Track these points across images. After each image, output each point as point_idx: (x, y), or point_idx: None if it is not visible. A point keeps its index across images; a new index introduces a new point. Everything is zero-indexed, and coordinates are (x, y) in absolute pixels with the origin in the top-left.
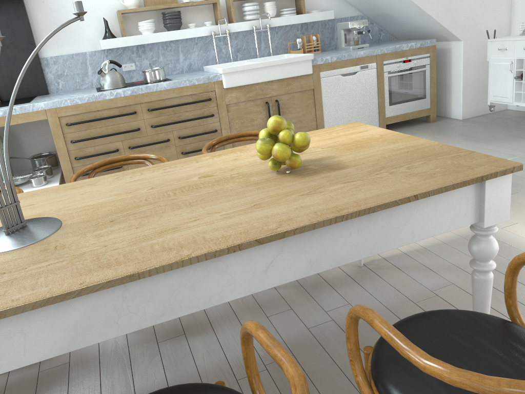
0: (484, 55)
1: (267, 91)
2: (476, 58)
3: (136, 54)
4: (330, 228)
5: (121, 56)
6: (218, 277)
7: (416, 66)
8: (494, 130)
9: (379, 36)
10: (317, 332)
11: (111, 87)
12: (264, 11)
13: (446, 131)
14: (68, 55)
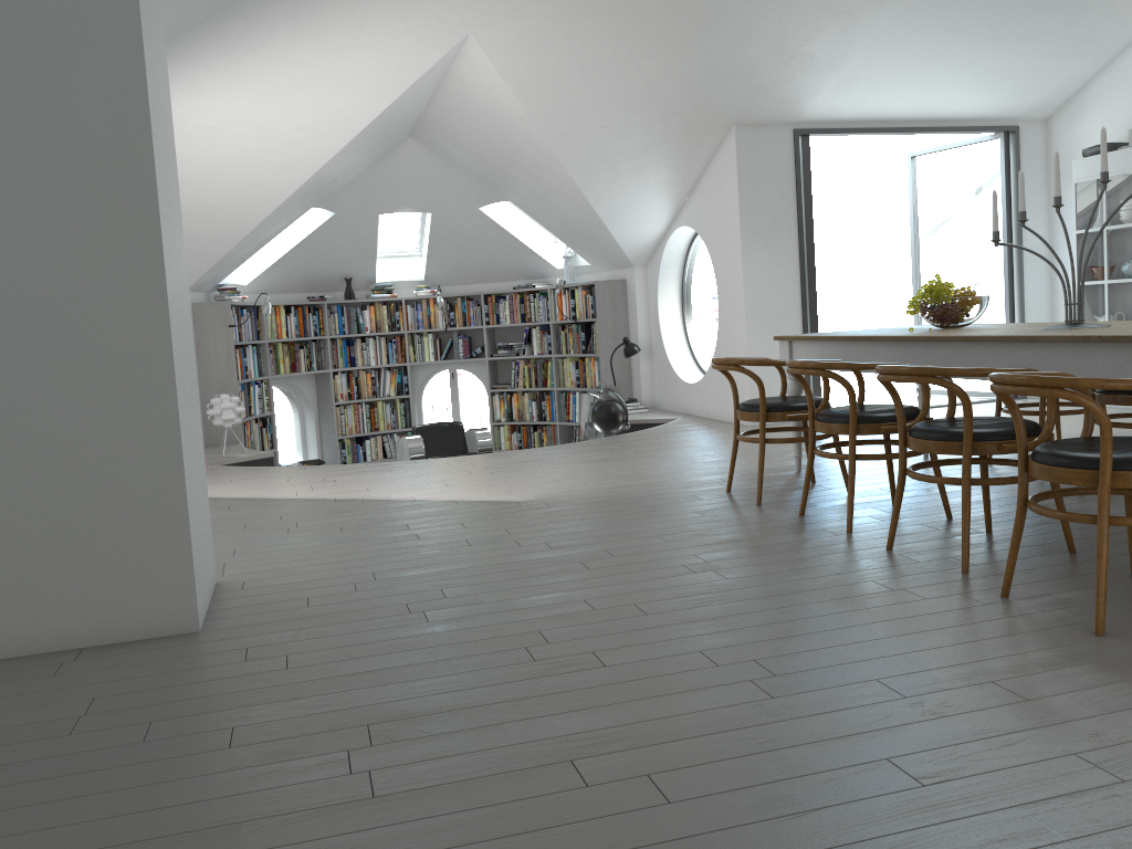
0: None
1: None
2: None
3: None
4: None
5: None
6: (1085, 364)
7: None
8: None
9: None
10: None
11: None
12: None
13: None
14: None
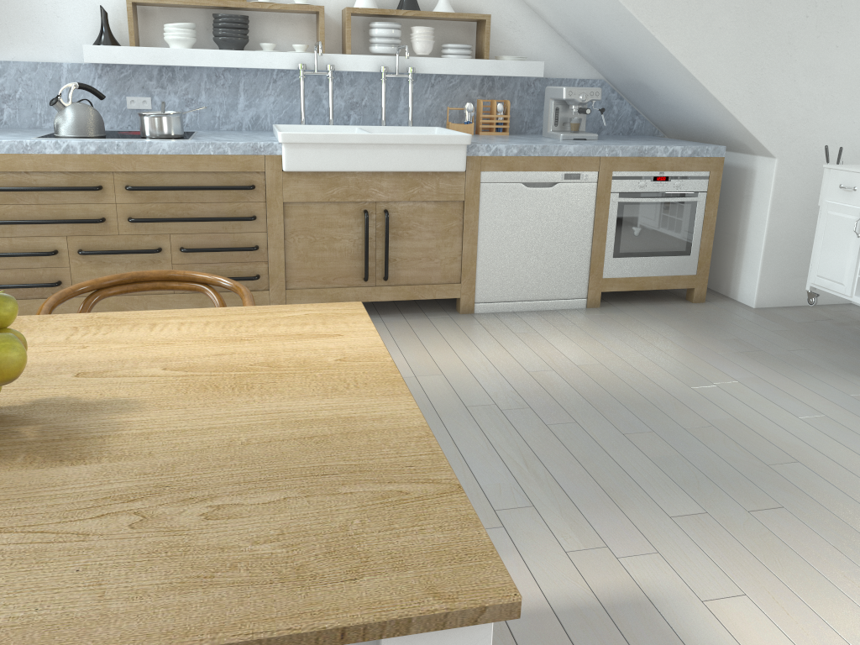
0: (819, 192)
1: (369, 189)
2: (800, 196)
3: (157, 82)
4: None
5: (127, 80)
6: None
7: (678, 191)
8: (805, 343)
9: (630, 124)
10: None
11: (70, 133)
12: (411, 41)
13: (712, 326)
14: (28, 63)
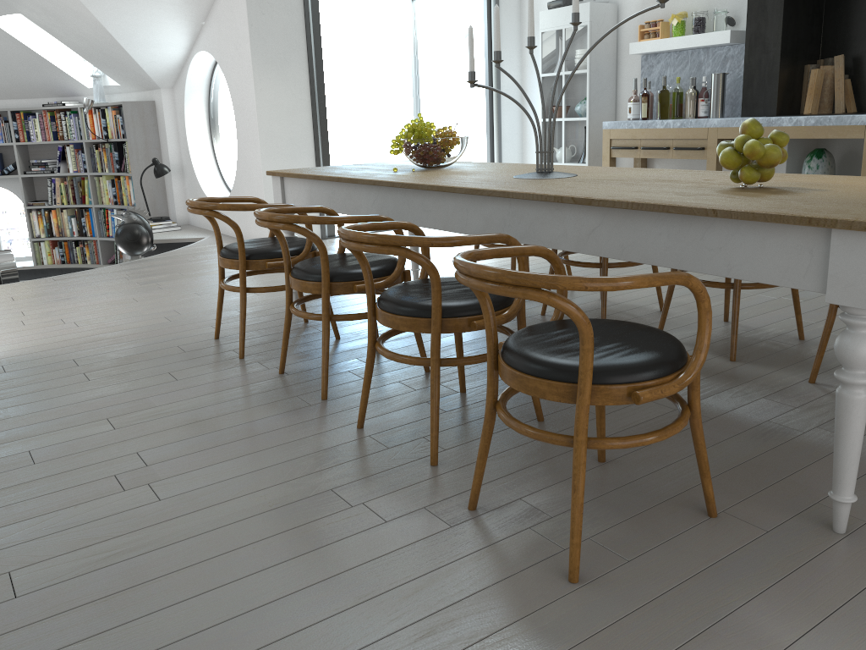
0: None
1: None
2: None
3: None
4: (642, 219)
5: None
6: (557, 225)
7: None
8: None
9: None
10: (767, 426)
11: None
12: None
13: None
14: None
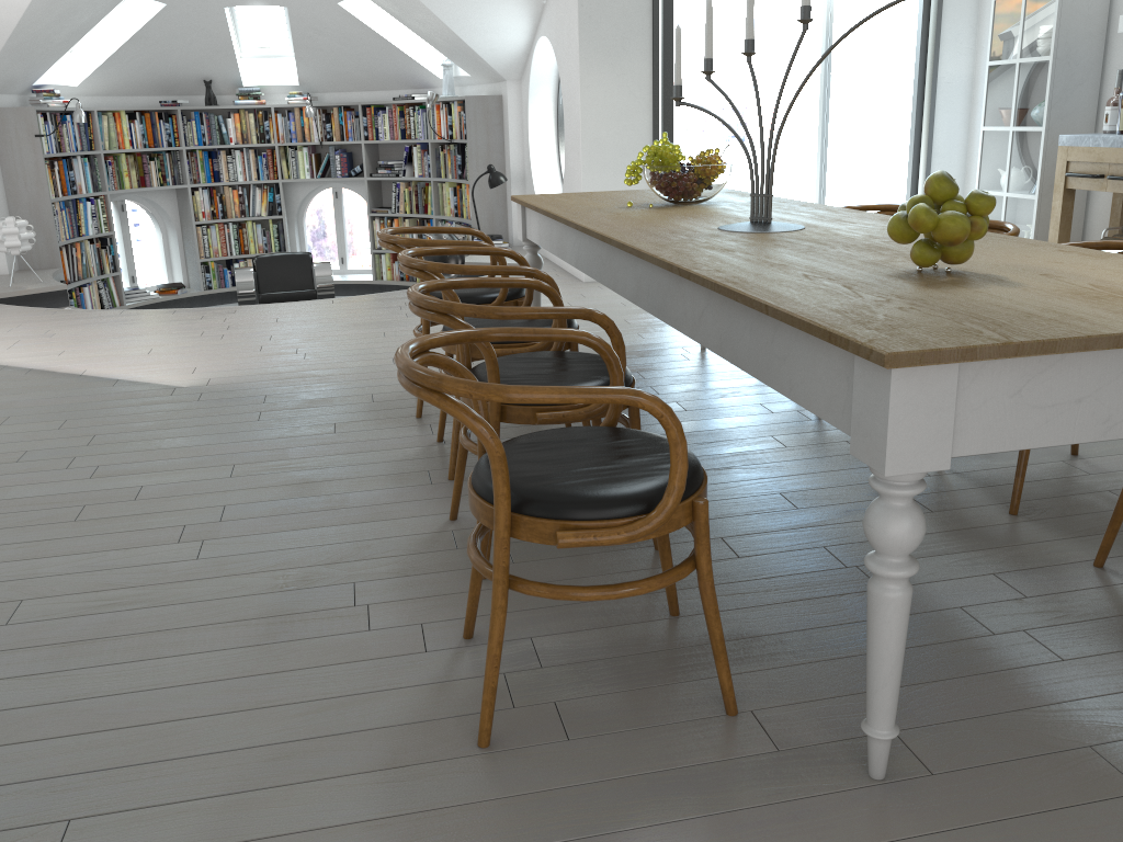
0: None
1: None
2: None
3: None
4: (734, 306)
5: None
6: (680, 301)
7: None
8: None
9: None
10: (949, 615)
11: None
12: None
13: None
14: None
